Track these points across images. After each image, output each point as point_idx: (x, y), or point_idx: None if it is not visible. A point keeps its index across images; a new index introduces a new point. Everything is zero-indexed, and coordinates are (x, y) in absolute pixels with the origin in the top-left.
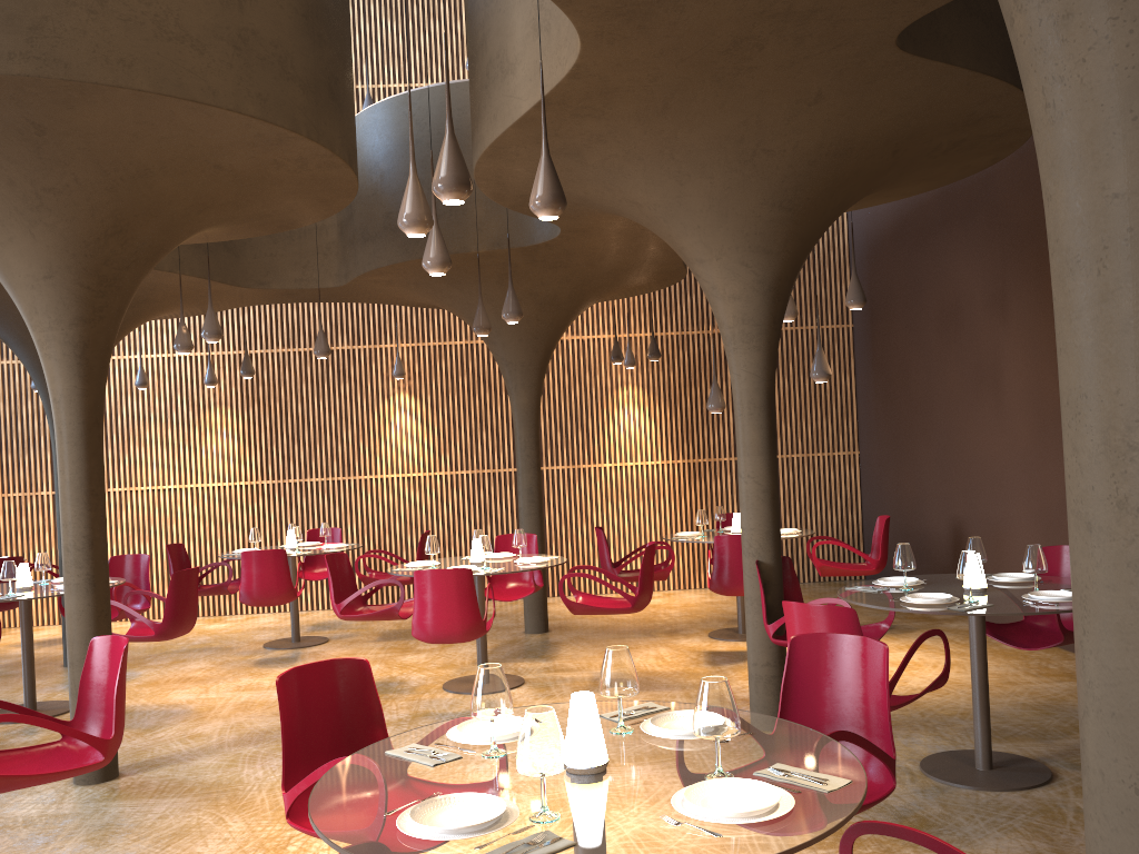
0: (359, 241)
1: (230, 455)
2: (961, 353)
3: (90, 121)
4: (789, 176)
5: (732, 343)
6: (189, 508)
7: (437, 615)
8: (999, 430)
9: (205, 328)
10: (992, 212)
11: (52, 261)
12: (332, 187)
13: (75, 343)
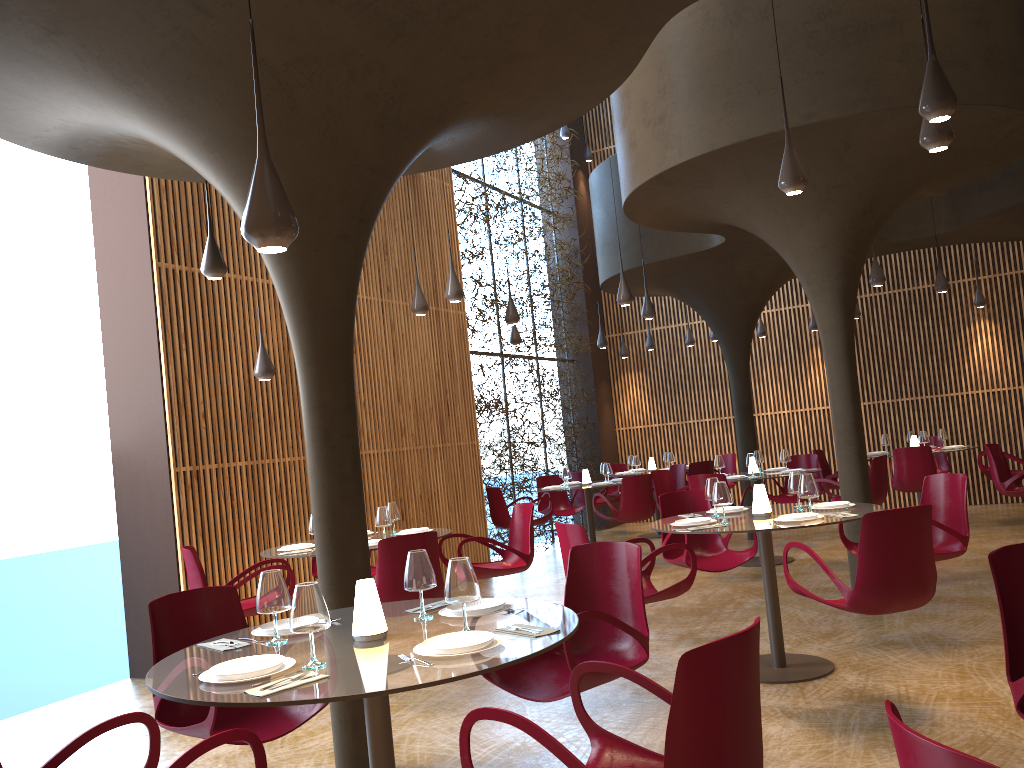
0: (974, 191)
1: None
2: None
3: (883, 134)
4: None
5: None
6: (800, 428)
7: None
8: None
9: (872, 276)
10: None
11: (828, 235)
12: (1017, 147)
13: (838, 290)
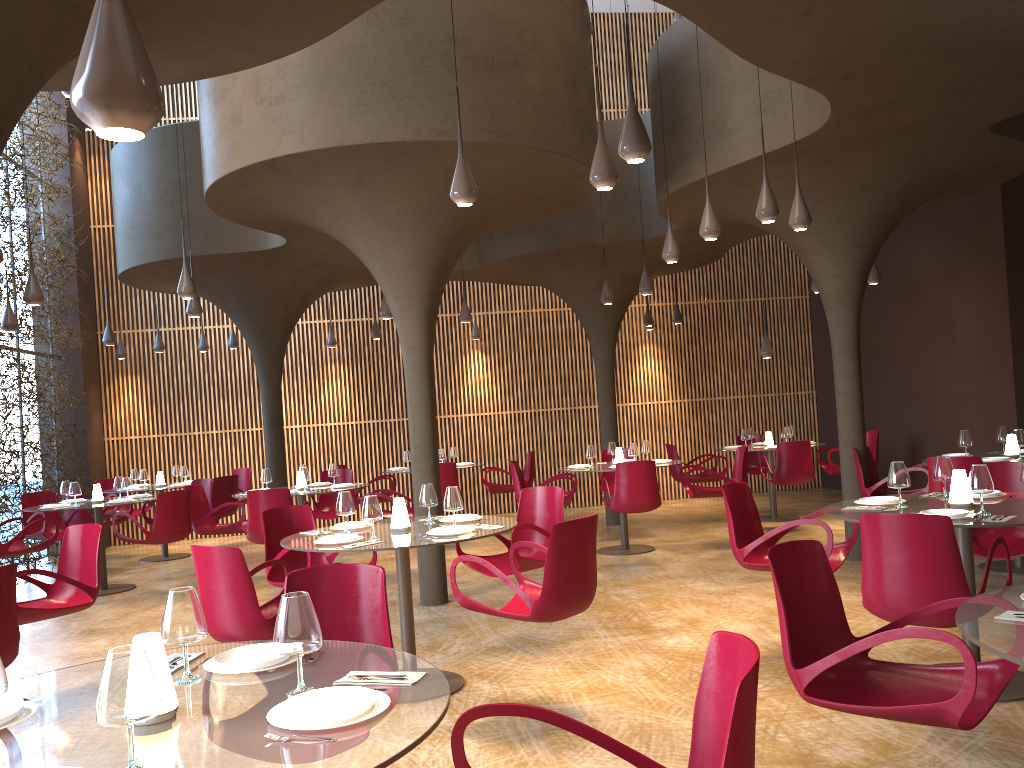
0: (498, 236)
1: (343, 400)
2: (916, 315)
3: (492, 166)
4: (886, 199)
5: (834, 306)
6: (312, 443)
7: (633, 492)
8: (952, 368)
9: None
10: (945, 216)
11: (421, 254)
12: (570, 203)
13: (425, 308)
